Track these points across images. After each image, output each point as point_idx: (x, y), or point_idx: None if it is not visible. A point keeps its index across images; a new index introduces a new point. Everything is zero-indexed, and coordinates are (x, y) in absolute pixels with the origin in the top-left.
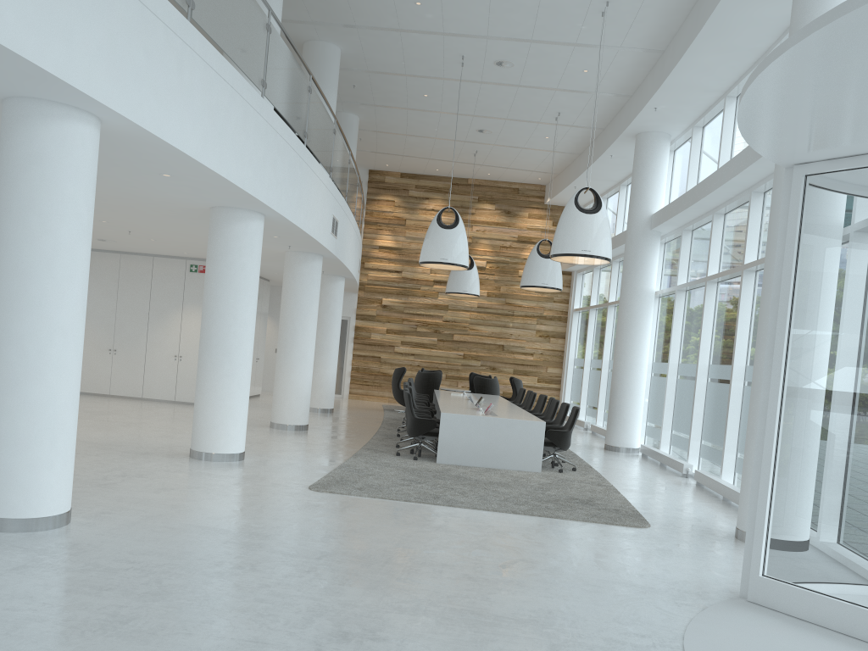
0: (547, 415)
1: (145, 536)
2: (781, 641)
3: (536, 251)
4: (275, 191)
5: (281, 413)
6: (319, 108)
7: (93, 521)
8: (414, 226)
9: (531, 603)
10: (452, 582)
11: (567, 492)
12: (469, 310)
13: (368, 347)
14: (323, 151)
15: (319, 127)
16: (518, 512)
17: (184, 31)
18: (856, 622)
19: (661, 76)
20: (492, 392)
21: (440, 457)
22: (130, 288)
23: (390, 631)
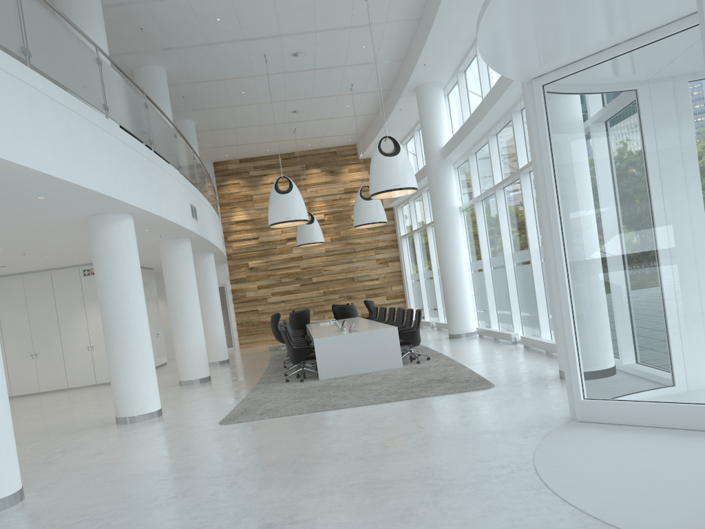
0: (398, 322)
1: (90, 493)
2: (608, 443)
3: (359, 196)
4: (136, 192)
5: (186, 371)
6: (158, 119)
7: (44, 492)
8: (260, 199)
9: (412, 465)
10: (347, 465)
11: (426, 377)
12: (319, 256)
13: (246, 304)
14: (169, 153)
15: (162, 134)
16: (390, 400)
17: (26, 76)
18: (660, 415)
19: (423, 38)
20: (352, 315)
21: (321, 374)
22: (37, 301)
23: (304, 513)
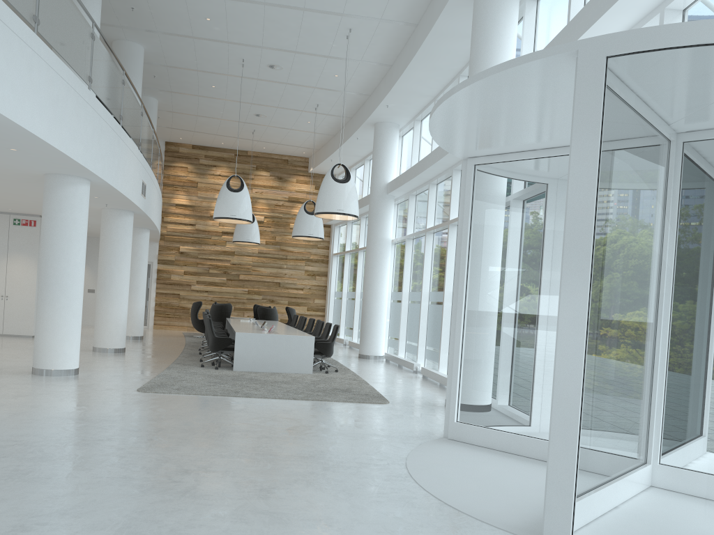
0: (315, 333)
1: (18, 426)
2: (466, 457)
3: (303, 209)
4: (100, 162)
5: (103, 339)
6: (131, 96)
7: None
8: (204, 188)
9: (309, 448)
10: (255, 440)
11: (332, 385)
12: (251, 255)
13: (169, 286)
14: (134, 129)
15: (131, 111)
16: (297, 398)
17: (33, 42)
18: (509, 443)
19: (390, 83)
20: (272, 318)
21: (236, 366)
22: None
23: (216, 467)
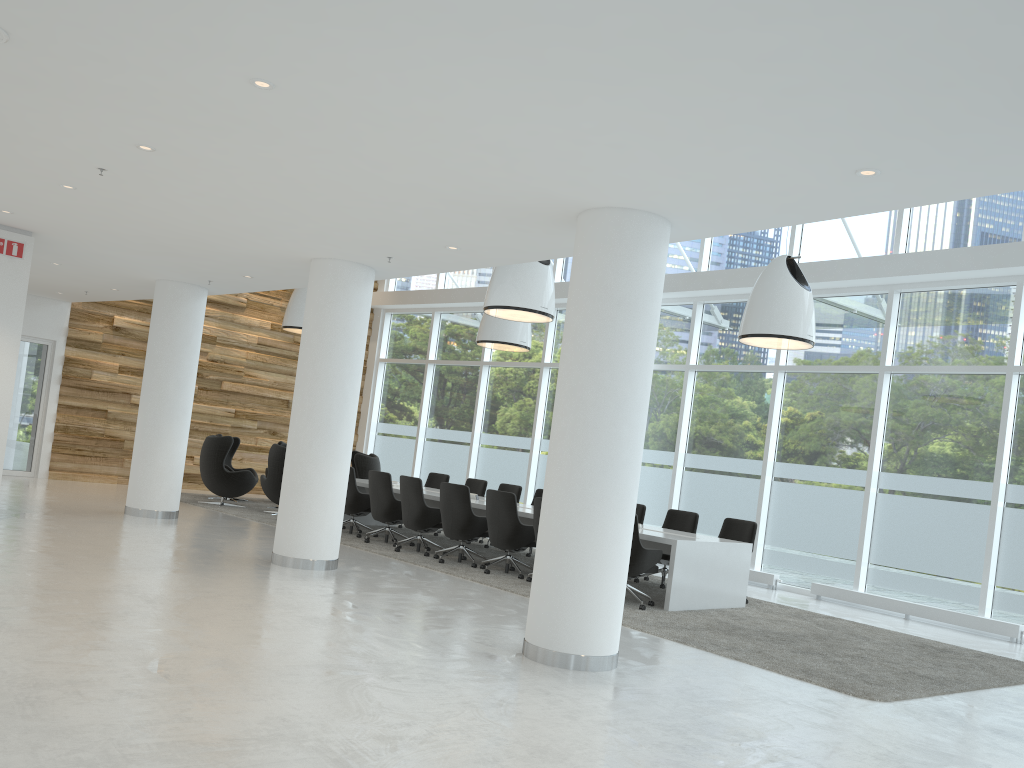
0: None
1: None
2: None
3: None
4: None
5: (316, 541)
6: None
7: None
8: None
9: None
10: None
11: (881, 637)
12: (245, 347)
13: (86, 393)
14: None
15: None
16: (1011, 681)
17: None
18: None
19: None
20: None
21: (672, 602)
22: None
23: None
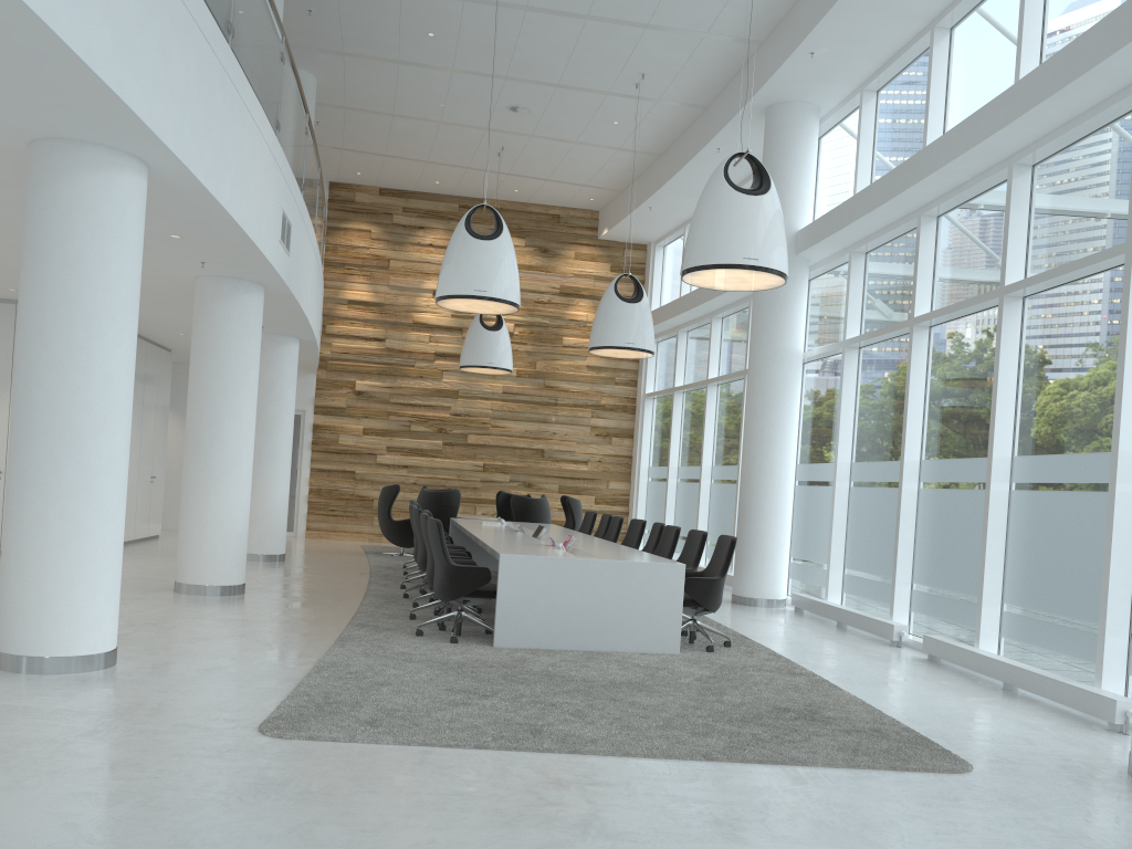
0: (657, 553)
1: None
2: None
3: (613, 292)
4: (168, 106)
5: (195, 565)
6: None
7: None
8: (402, 270)
9: None
10: None
11: (759, 696)
12: (490, 398)
13: (335, 456)
14: (263, 81)
15: (256, 31)
16: (715, 756)
17: None
18: None
19: None
20: (540, 519)
21: (500, 636)
22: None
23: None
